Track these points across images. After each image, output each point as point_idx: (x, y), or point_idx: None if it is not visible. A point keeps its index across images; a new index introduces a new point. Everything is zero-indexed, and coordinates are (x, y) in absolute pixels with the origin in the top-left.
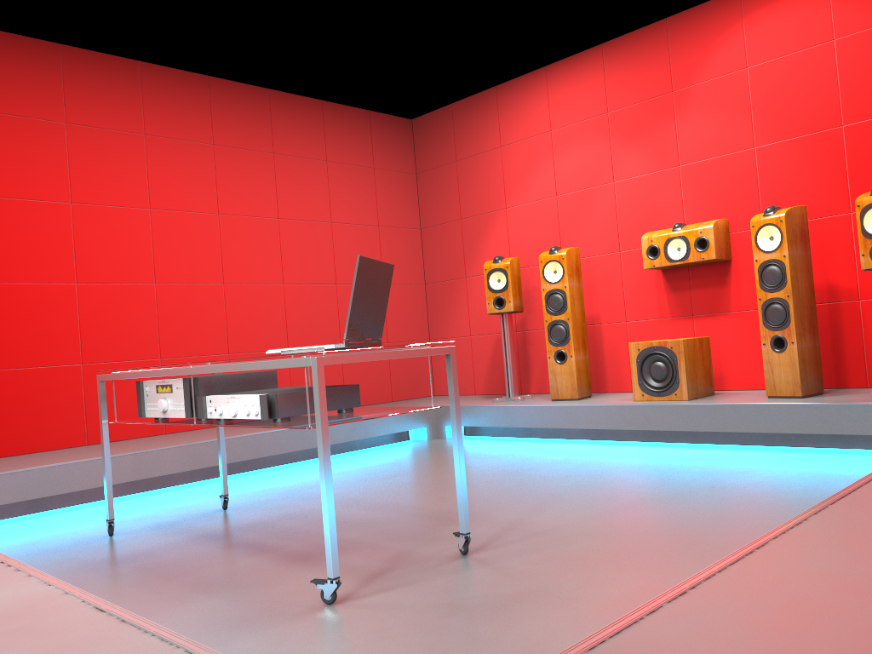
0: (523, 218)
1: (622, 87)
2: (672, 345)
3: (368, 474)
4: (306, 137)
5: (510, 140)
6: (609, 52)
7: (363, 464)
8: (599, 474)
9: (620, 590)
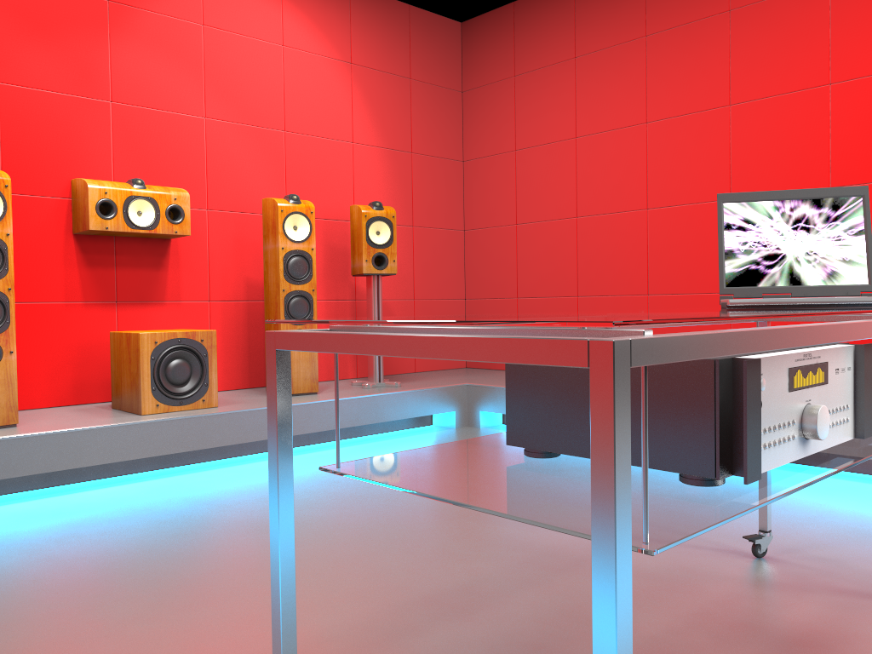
0: None
1: None
2: (203, 337)
3: (25, 634)
4: None
5: None
6: None
7: None
8: (355, 496)
9: (853, 516)
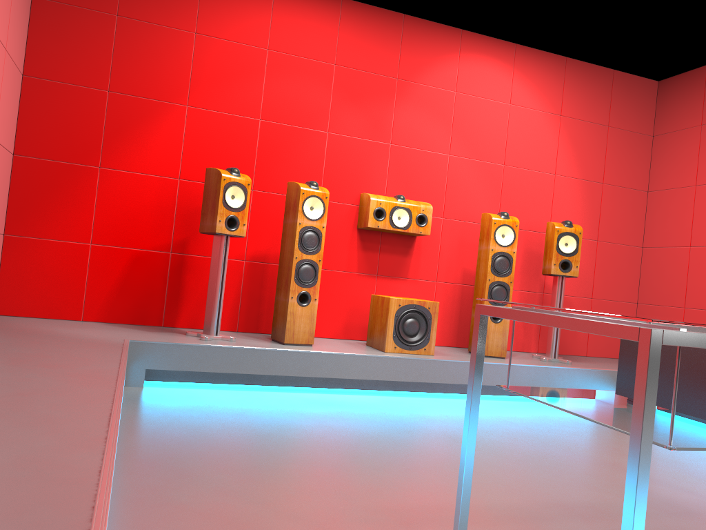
0: (210, 126)
1: (353, 49)
2: (430, 306)
3: (317, 460)
4: None
5: (211, 32)
6: (348, 10)
7: (219, 442)
8: (522, 434)
9: None
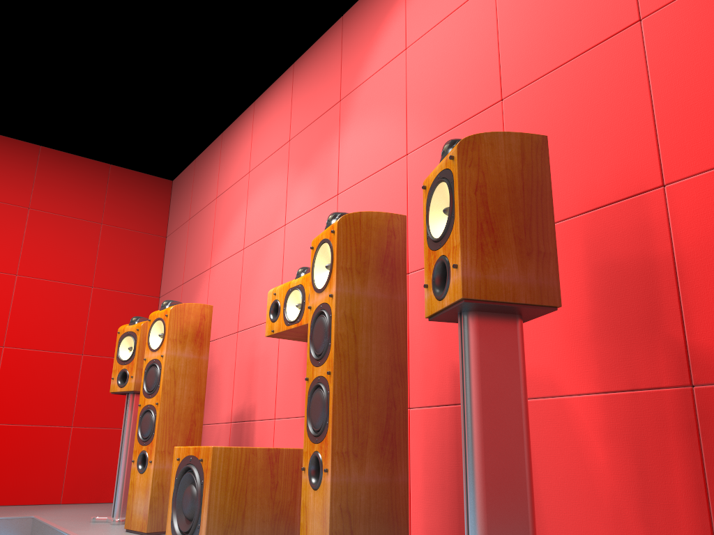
0: (219, 279)
1: (303, 107)
2: (203, 455)
3: None
4: (4, 180)
5: (223, 188)
6: (297, 70)
7: None
8: None
9: None
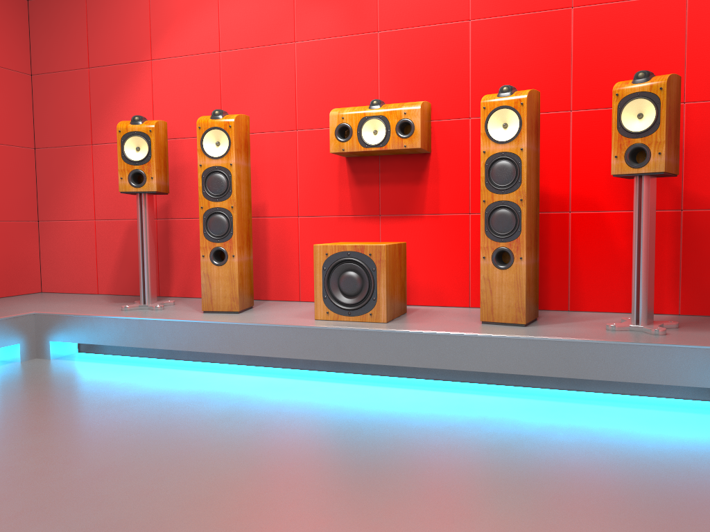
0: (174, 75)
1: None
2: (371, 251)
3: None
4: None
5: None
6: None
7: None
8: (297, 456)
9: None
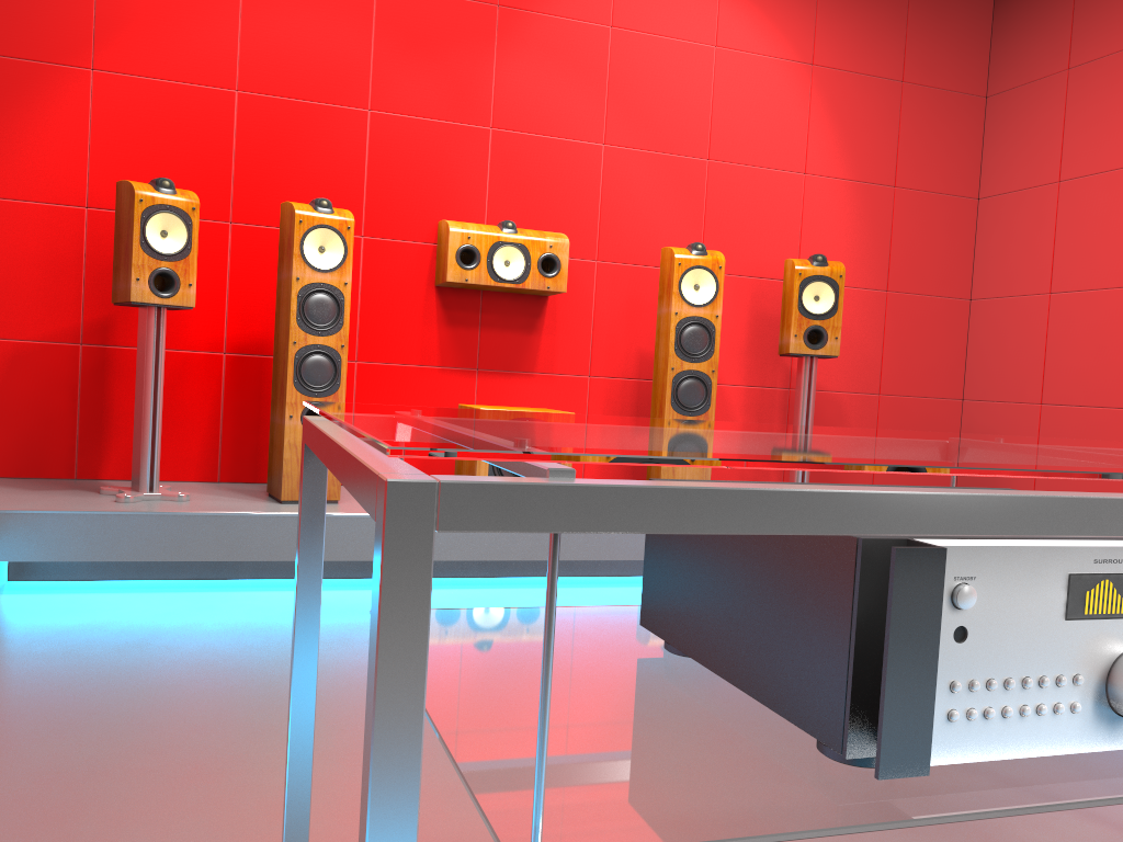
0: (140, 107)
1: None
2: None
3: (212, 744)
4: None
5: None
6: None
7: (35, 710)
8: None
9: None
